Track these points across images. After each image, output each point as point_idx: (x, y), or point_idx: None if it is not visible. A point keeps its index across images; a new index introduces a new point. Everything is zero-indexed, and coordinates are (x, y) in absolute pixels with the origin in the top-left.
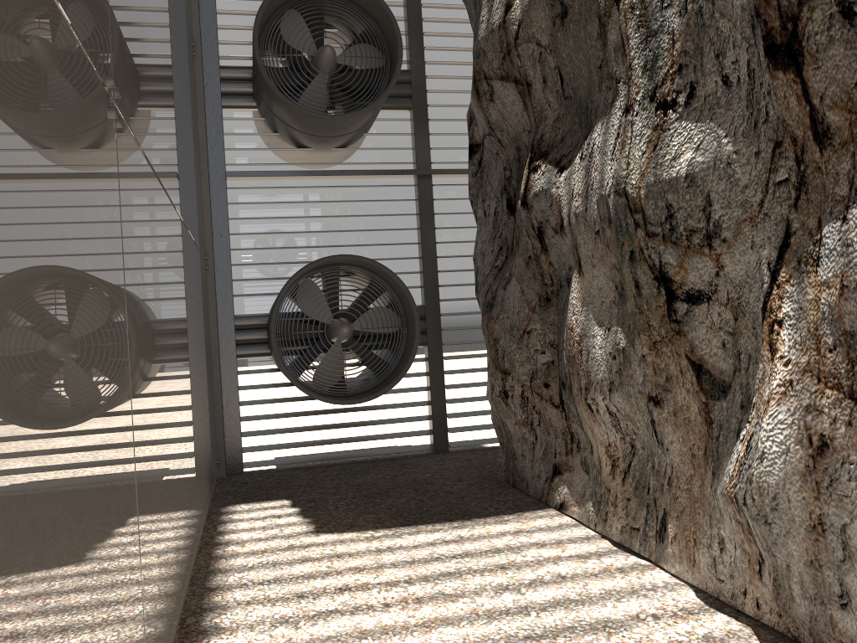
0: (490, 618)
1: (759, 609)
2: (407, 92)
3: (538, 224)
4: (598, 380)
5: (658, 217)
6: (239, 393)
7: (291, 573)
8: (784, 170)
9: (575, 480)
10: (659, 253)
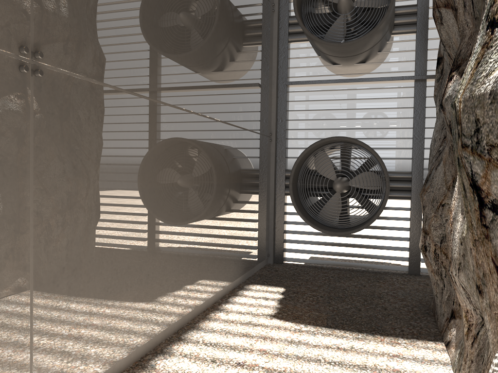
0: None
1: None
2: (413, 20)
3: (449, 123)
4: (454, 258)
5: (469, 130)
6: (286, 216)
7: (227, 342)
8: None
9: (461, 327)
10: (470, 163)
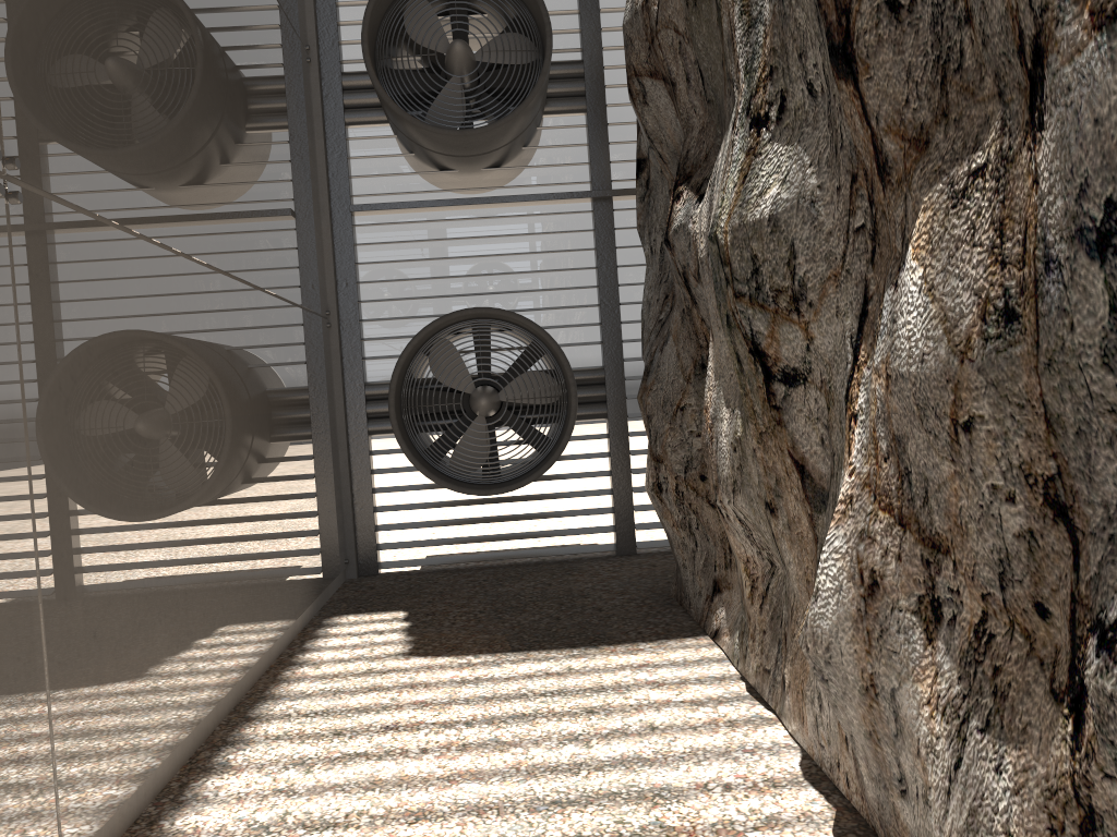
0: (529, 775)
1: (849, 788)
2: (580, 90)
3: (682, 269)
4: (724, 477)
5: (744, 271)
6: (374, 477)
7: (346, 705)
8: (861, 213)
9: (733, 602)
10: (748, 319)
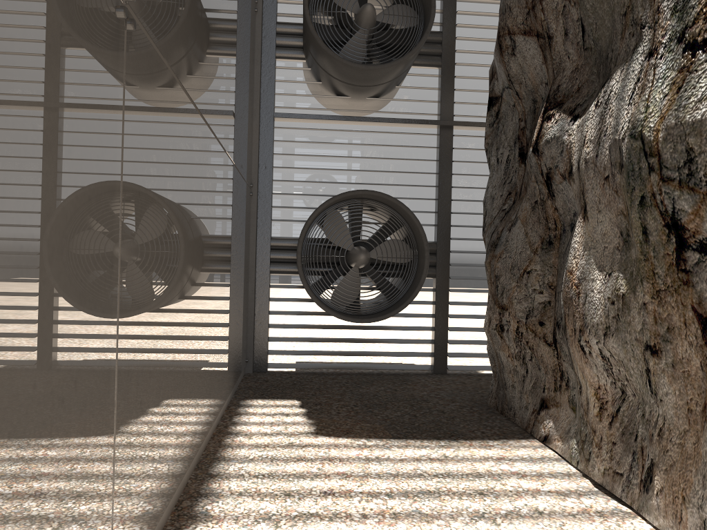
0: None
1: None
2: (438, 51)
3: (547, 170)
4: (594, 324)
5: (675, 161)
6: (270, 303)
7: (285, 471)
8: None
9: (561, 416)
10: (673, 199)
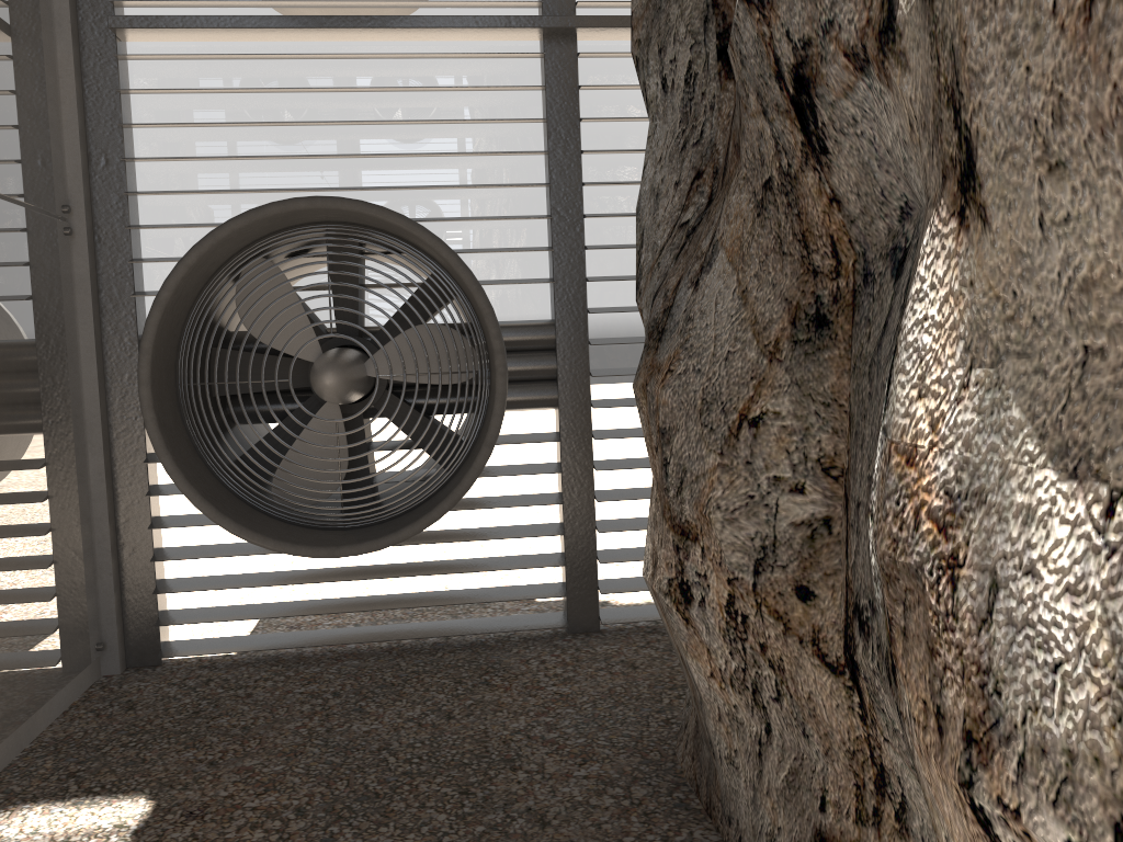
0: None
1: None
2: None
3: (796, 56)
4: (1050, 743)
5: None
6: (158, 498)
7: None
8: None
9: None
10: None
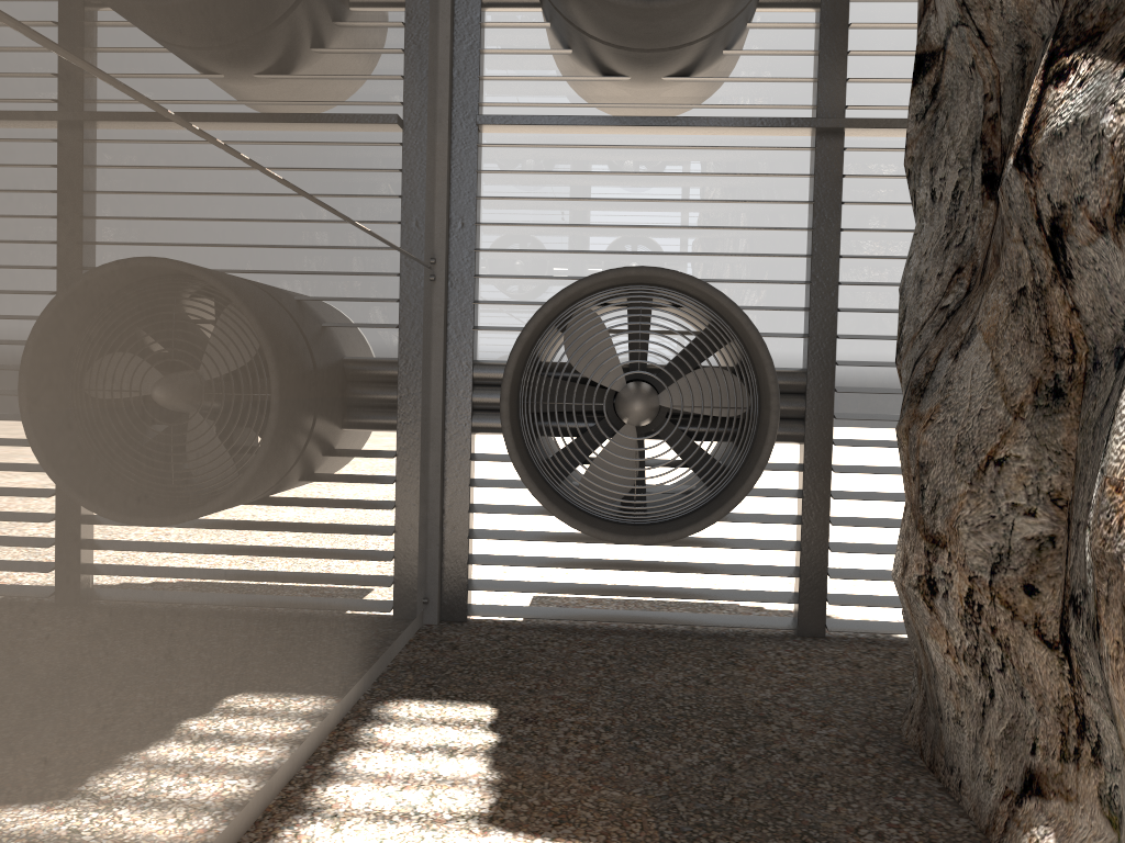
0: None
1: None
2: None
3: (1053, 212)
4: None
5: None
6: (474, 489)
7: None
8: None
9: (1078, 829)
10: None
